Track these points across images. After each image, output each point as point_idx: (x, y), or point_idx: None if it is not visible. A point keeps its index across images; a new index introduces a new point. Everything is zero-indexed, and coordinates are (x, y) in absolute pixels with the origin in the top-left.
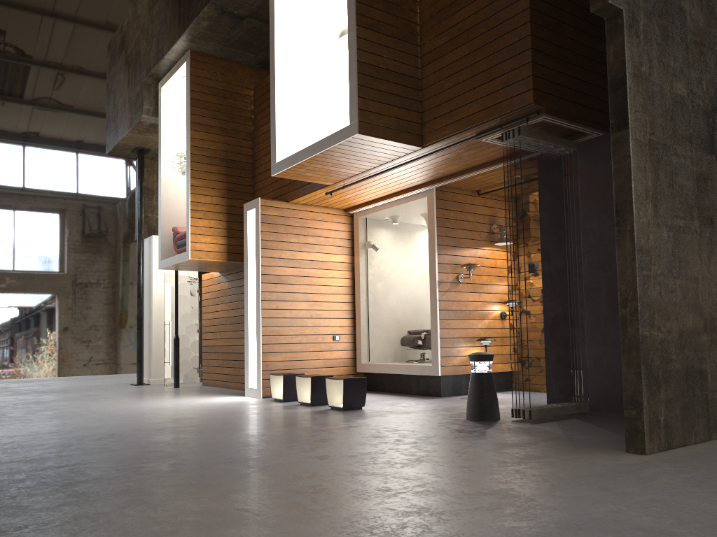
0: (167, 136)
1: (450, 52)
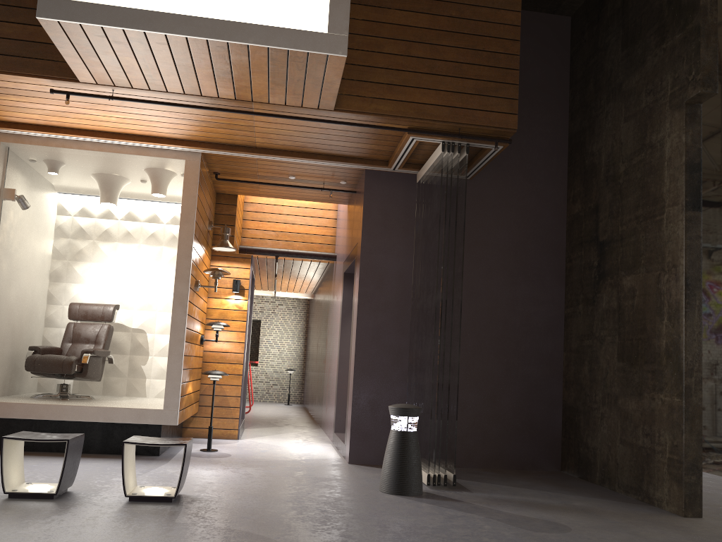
0: None
1: (399, 11)
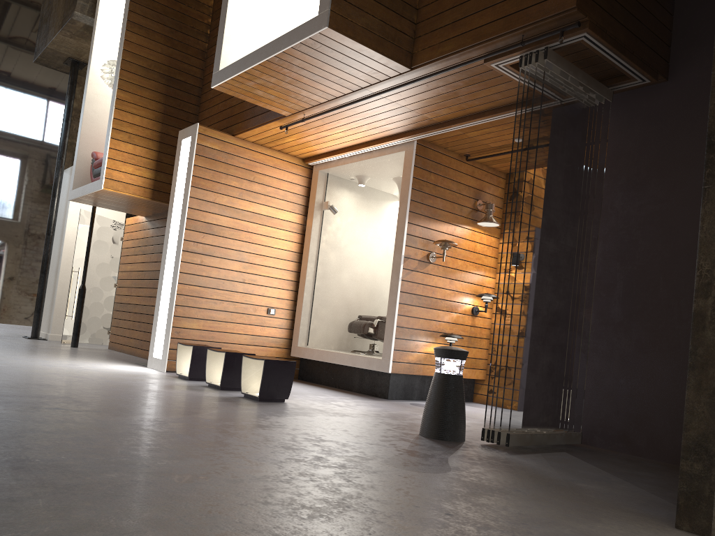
0: (102, 42)
1: None
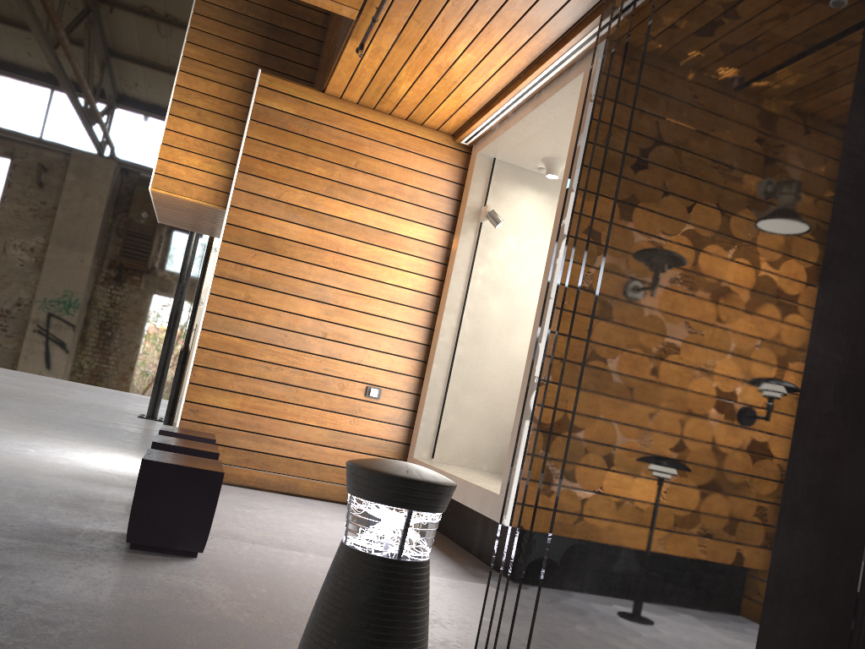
0: None
1: None
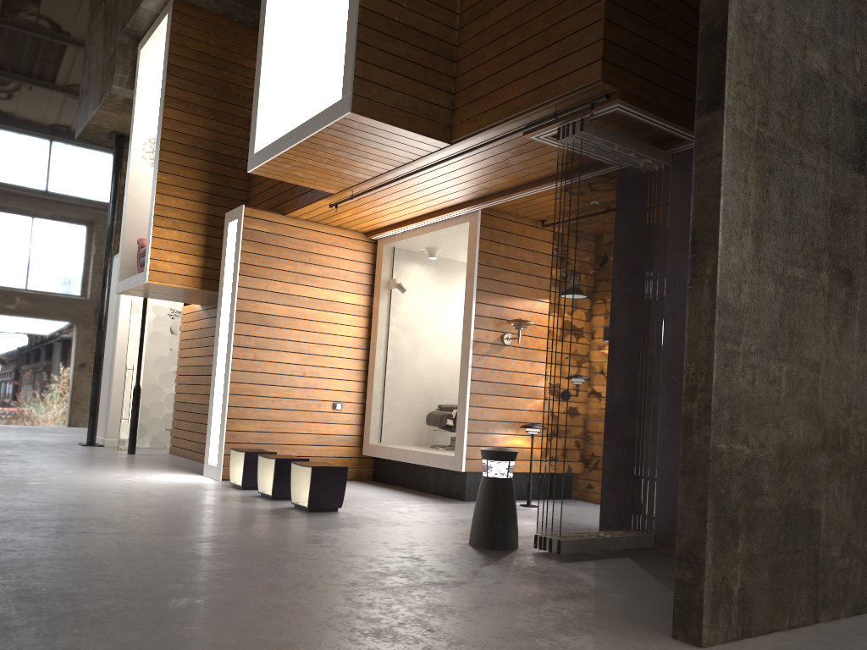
0: (143, 116)
1: (498, 7)
